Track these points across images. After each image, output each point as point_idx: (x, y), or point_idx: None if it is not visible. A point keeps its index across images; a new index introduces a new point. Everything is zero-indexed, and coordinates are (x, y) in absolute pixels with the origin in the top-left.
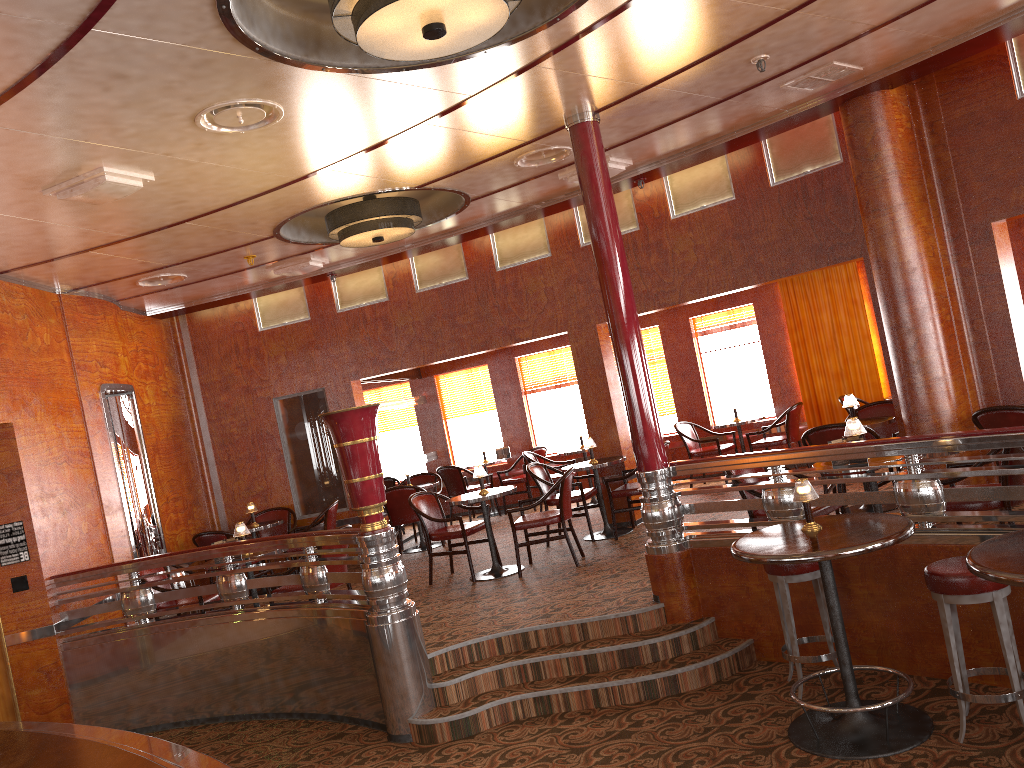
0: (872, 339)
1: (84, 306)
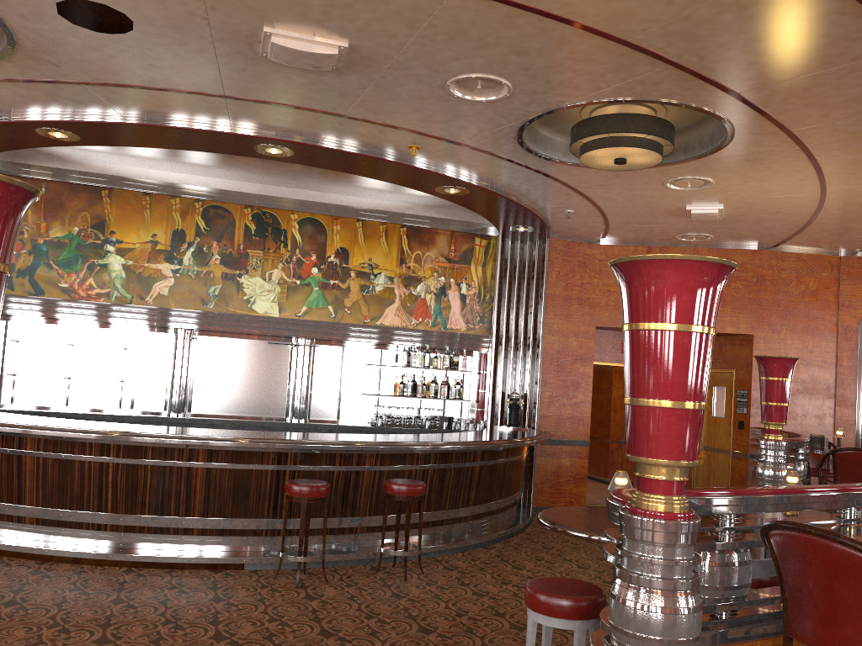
0: None
1: None
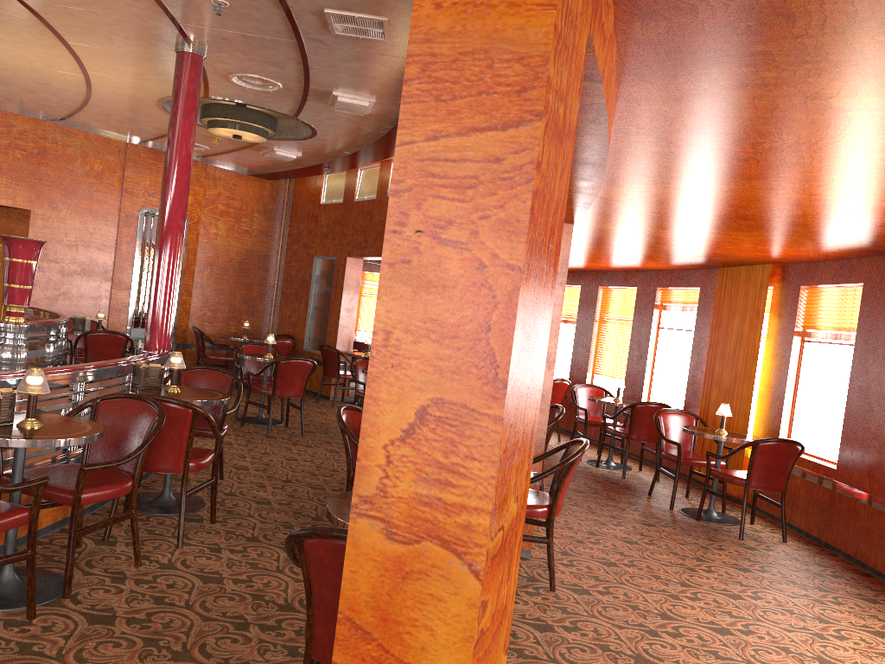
0: (764, 363)
1: (148, 154)
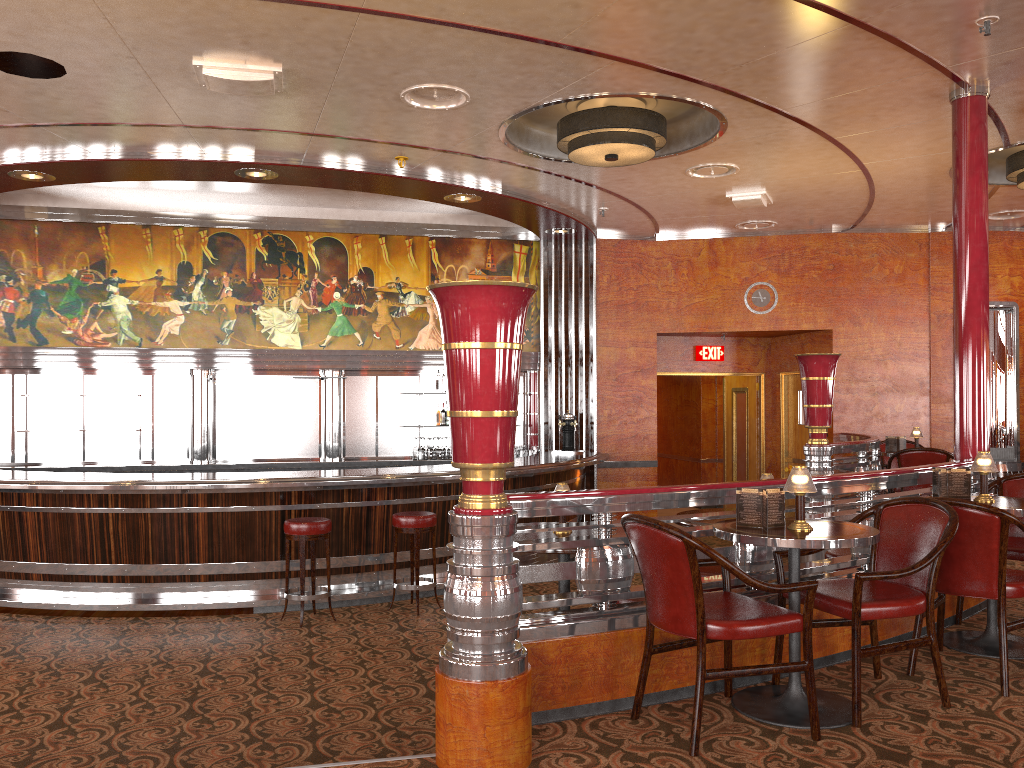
0: None
1: None
